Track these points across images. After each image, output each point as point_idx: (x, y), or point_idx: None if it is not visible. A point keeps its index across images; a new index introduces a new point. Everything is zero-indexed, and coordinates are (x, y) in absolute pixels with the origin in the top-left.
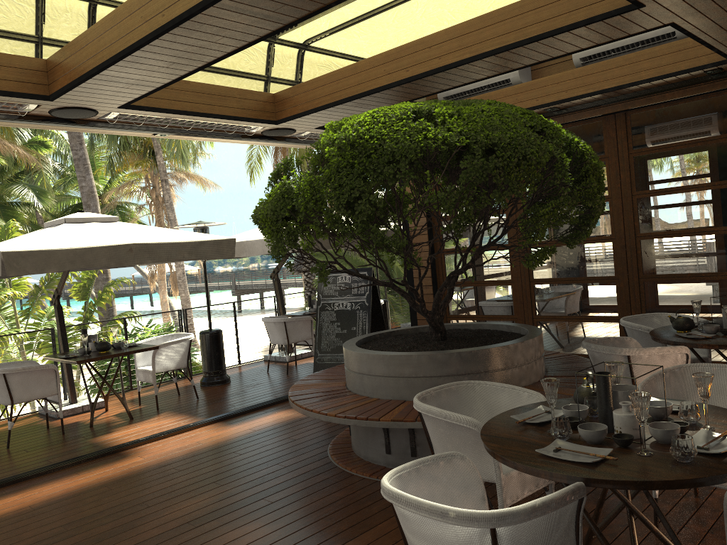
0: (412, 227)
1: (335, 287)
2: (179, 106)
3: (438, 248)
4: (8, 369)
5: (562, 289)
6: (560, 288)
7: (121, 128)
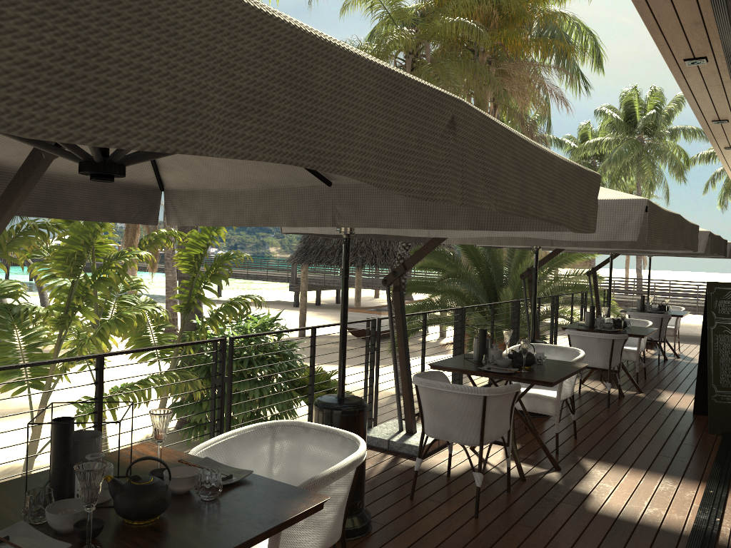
0: None
1: None
2: None
3: None
4: (493, 389)
5: None
6: None
7: None
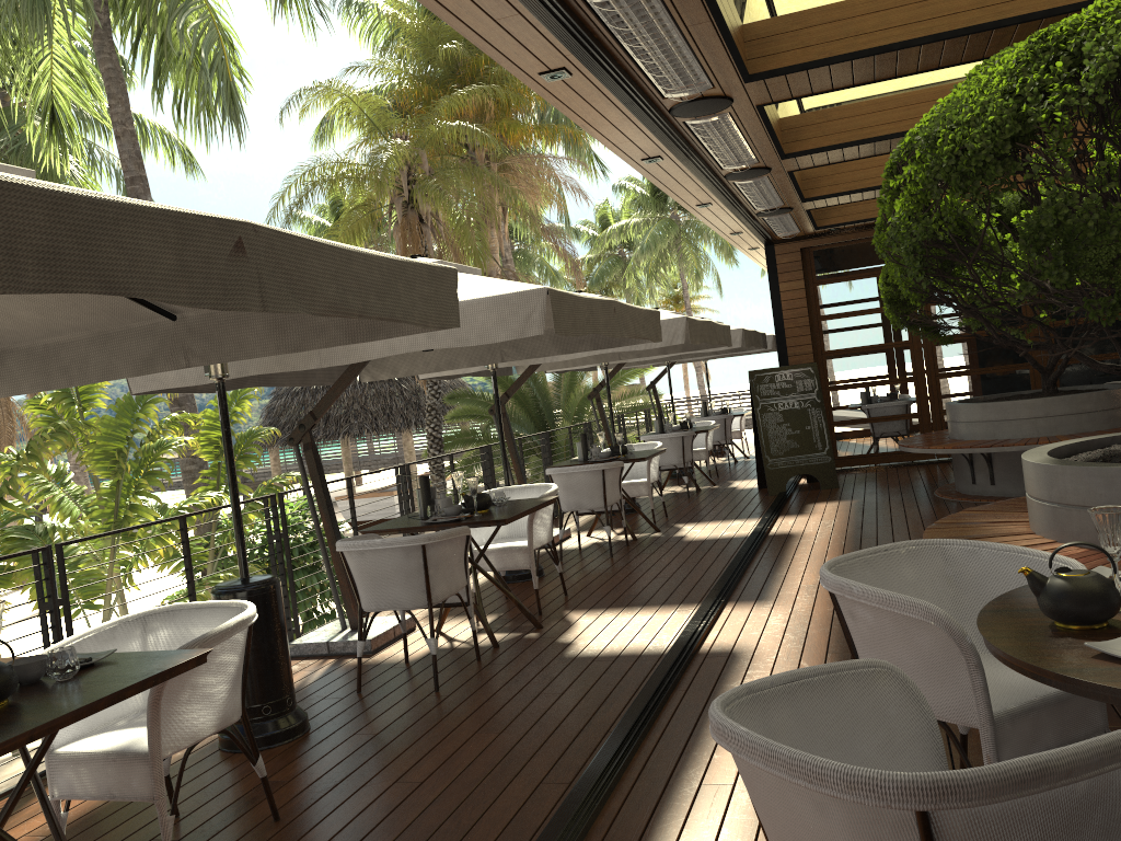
0: (789, 328)
1: (774, 386)
2: (794, 175)
3: (818, 350)
4: (608, 464)
5: (972, 380)
6: (969, 380)
7: (723, 195)
